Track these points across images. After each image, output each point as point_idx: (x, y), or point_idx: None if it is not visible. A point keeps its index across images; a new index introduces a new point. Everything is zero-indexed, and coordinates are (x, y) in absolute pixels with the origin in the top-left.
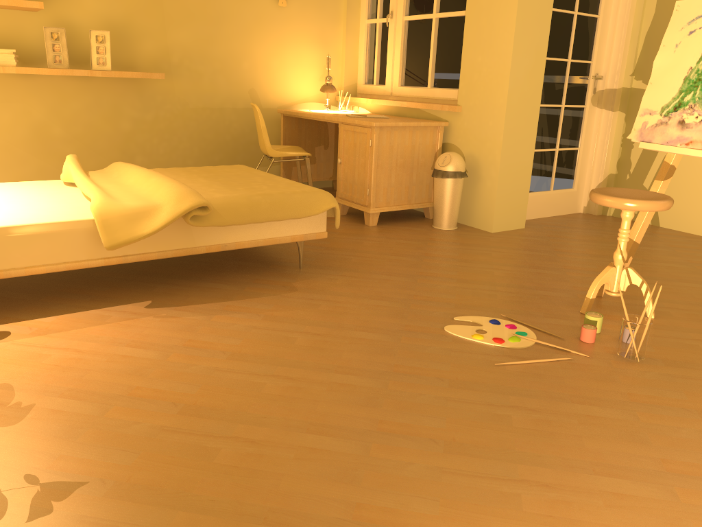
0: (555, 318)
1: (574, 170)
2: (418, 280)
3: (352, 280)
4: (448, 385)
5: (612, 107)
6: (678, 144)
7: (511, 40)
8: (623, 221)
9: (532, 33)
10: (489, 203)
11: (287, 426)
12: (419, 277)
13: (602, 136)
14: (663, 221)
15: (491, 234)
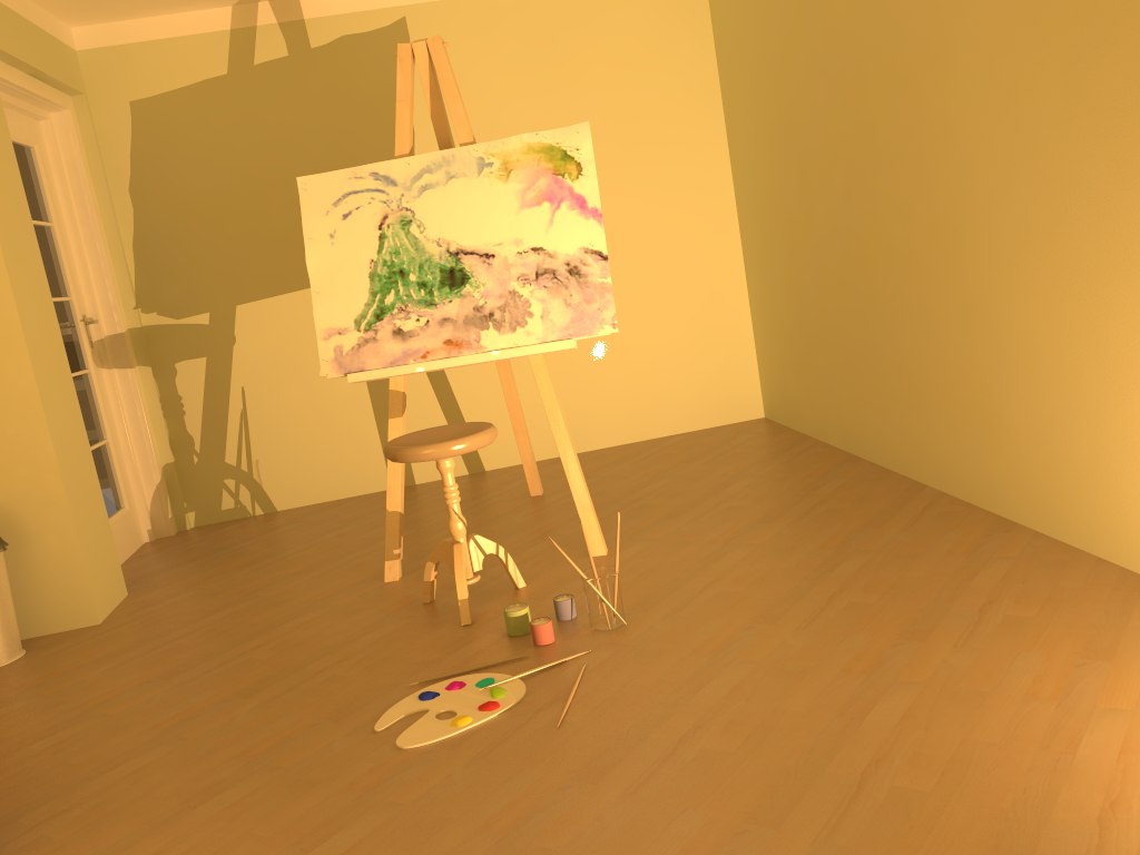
0: (460, 646)
1: (115, 477)
2: (185, 735)
3: (78, 815)
4: (589, 784)
5: (129, 361)
6: (411, 360)
7: (2, 272)
8: (447, 475)
9: (24, 258)
10: (71, 574)
11: None
12: (176, 731)
13: (131, 410)
14: (280, 500)
15: (105, 625)
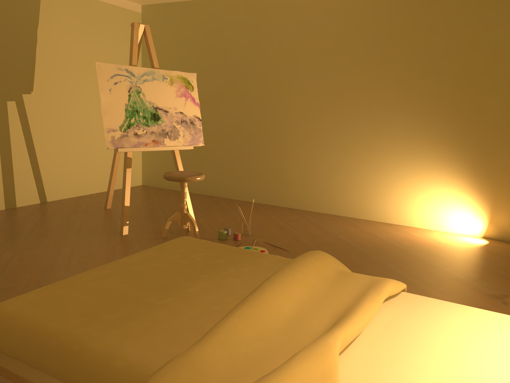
0: None
1: None
2: None
3: None
4: None
5: None
6: (141, 146)
7: None
8: (185, 188)
9: None
10: None
11: (398, 275)
12: None
13: None
14: None
15: None
